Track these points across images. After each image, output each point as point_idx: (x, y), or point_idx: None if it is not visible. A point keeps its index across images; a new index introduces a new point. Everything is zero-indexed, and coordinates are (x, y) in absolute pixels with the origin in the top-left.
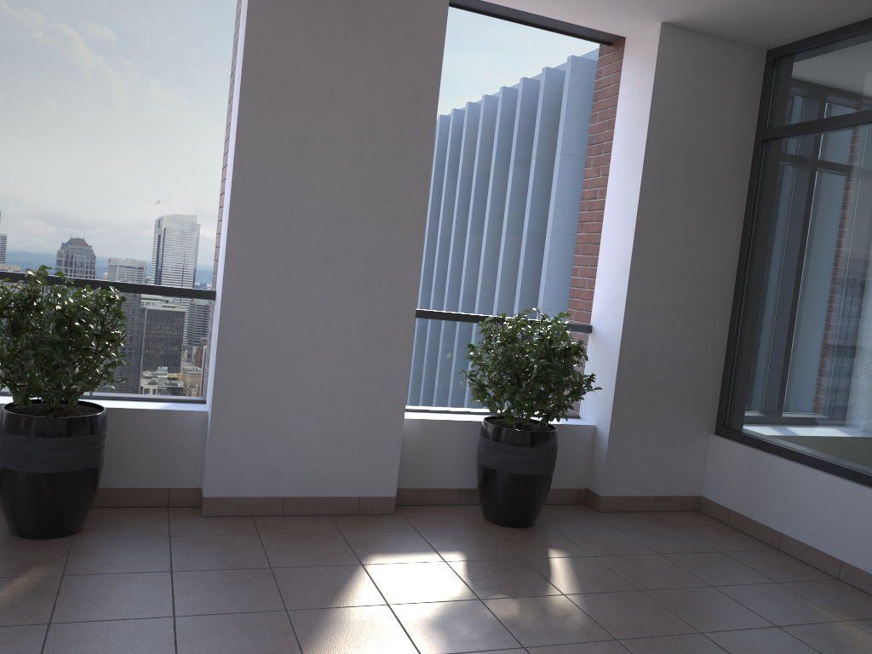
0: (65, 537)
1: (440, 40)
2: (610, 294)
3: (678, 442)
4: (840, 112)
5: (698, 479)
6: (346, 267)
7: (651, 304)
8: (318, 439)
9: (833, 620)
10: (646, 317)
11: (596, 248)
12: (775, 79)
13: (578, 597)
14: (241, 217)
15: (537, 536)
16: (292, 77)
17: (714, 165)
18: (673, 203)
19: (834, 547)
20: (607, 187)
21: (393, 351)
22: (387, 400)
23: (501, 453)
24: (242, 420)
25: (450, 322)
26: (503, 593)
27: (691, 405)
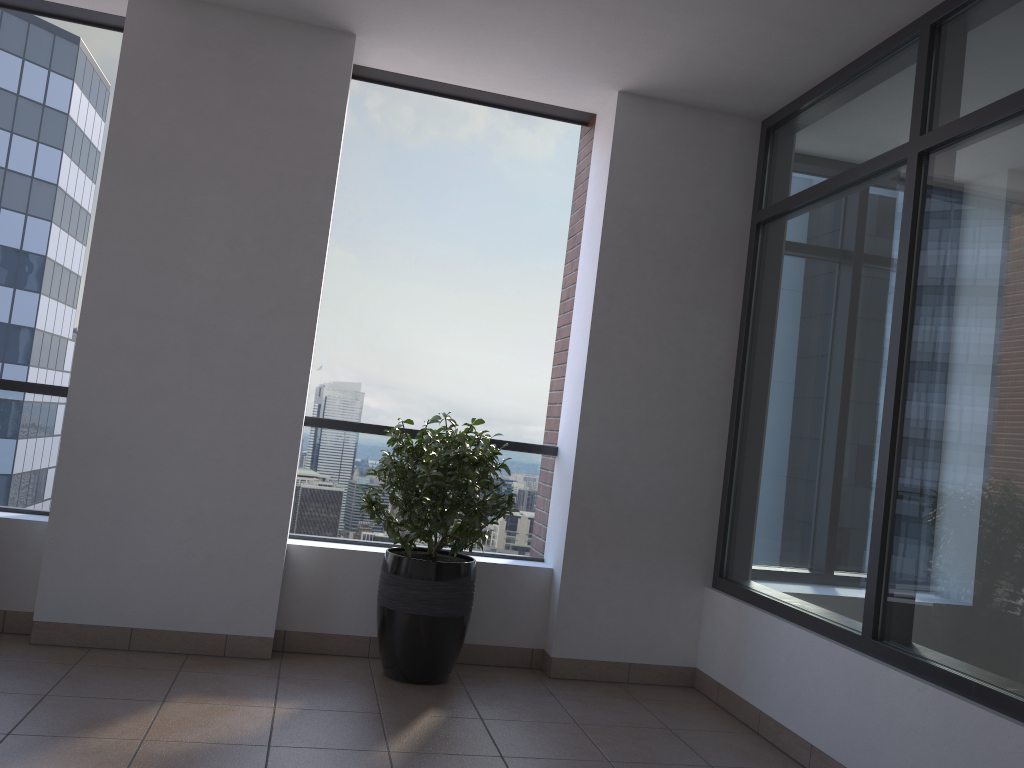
0: None
1: (340, 113)
2: (571, 406)
3: (659, 594)
4: (820, 181)
5: (691, 645)
6: (219, 361)
7: (616, 418)
8: (178, 561)
9: None
10: (609, 433)
11: (566, 355)
12: (769, 153)
13: (405, 755)
14: (97, 302)
15: (431, 694)
16: (163, 153)
17: (695, 253)
18: (641, 297)
19: (805, 726)
20: (576, 283)
21: (275, 460)
22: (266, 519)
23: (394, 587)
24: (85, 532)
25: (374, 436)
26: (309, 742)
27: (677, 548)
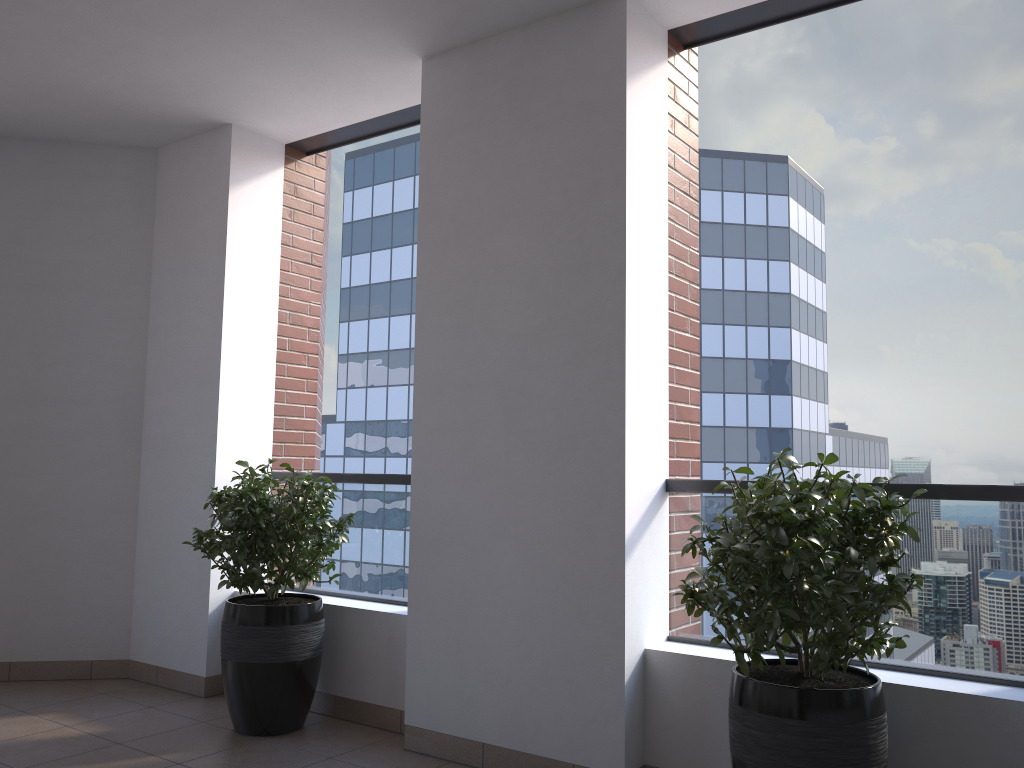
0: (259, 737)
1: (620, 91)
2: None
3: None
4: None
5: None
6: (531, 424)
7: None
8: (516, 665)
9: None
10: None
11: None
12: None
13: None
14: (424, 382)
15: None
16: (461, 211)
17: None
18: None
19: None
20: None
21: (600, 539)
22: (598, 615)
23: (732, 721)
24: (435, 629)
25: None
26: None
27: None
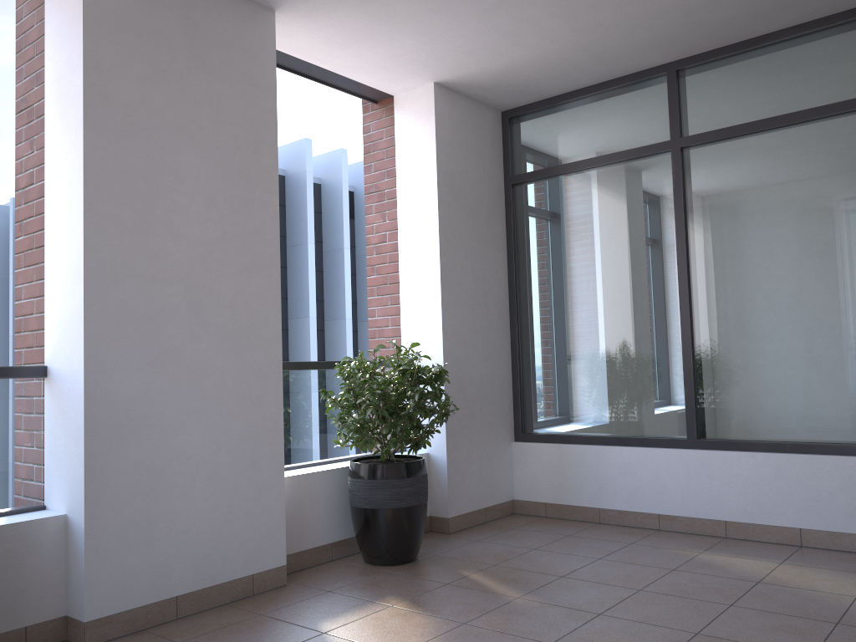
0: None
1: (273, 82)
2: (421, 326)
3: (493, 454)
4: (578, 158)
5: (510, 485)
6: (213, 318)
7: (459, 331)
8: (206, 518)
9: (694, 555)
10: (458, 343)
11: (395, 287)
12: (512, 135)
13: (530, 596)
14: (98, 268)
15: (433, 564)
16: (138, 110)
17: (482, 206)
18: (461, 239)
19: (650, 504)
20: (398, 230)
21: (267, 404)
22: (267, 459)
23: (387, 489)
24: (121, 513)
25: (291, 372)
26: (474, 612)
27: (497, 418)
